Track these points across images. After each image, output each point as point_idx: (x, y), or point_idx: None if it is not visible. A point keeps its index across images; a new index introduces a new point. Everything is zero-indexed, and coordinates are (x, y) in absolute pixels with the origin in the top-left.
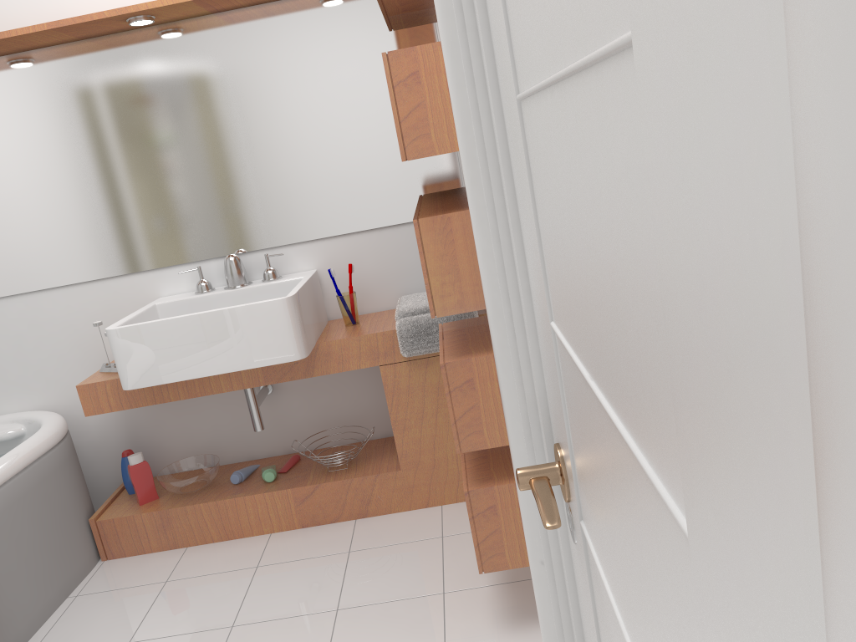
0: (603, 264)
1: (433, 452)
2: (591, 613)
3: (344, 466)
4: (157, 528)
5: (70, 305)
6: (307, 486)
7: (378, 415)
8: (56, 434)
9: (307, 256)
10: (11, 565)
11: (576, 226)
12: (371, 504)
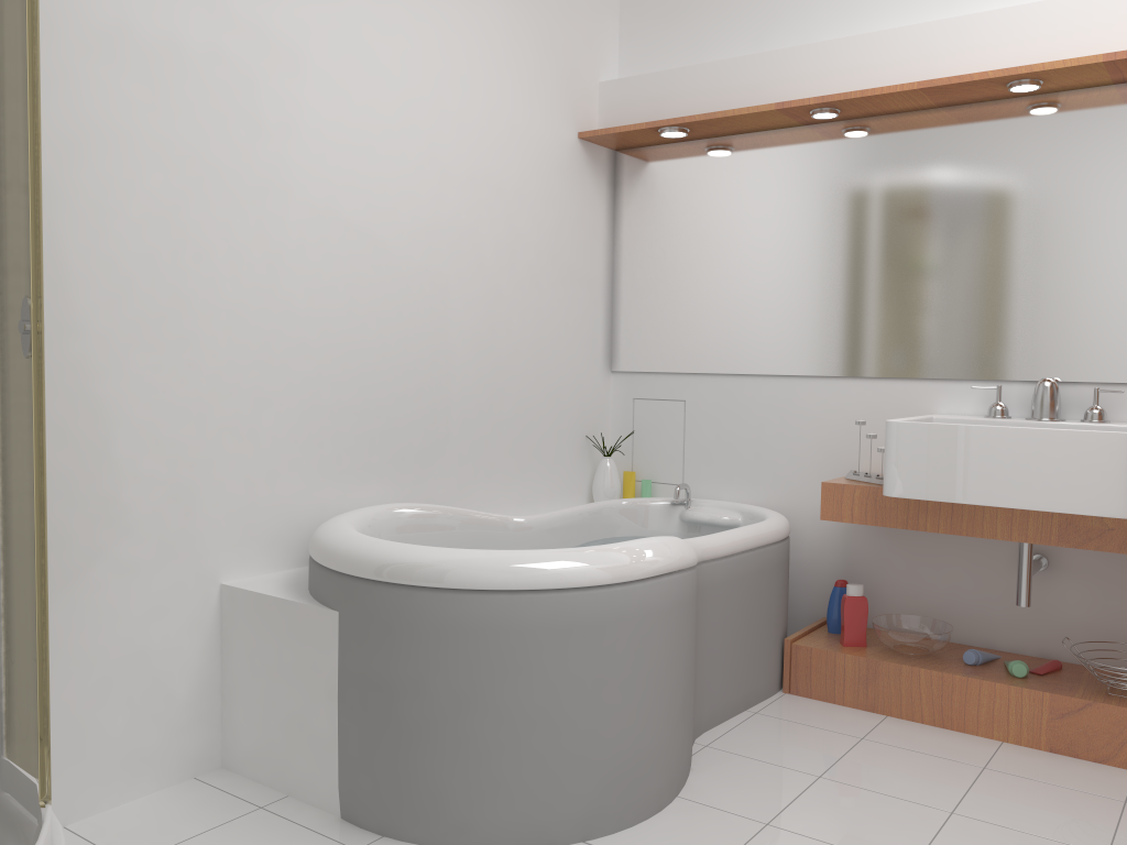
0: None
1: None
2: None
3: None
4: (858, 678)
5: (827, 400)
6: (1074, 697)
7: None
8: (782, 529)
9: None
10: (715, 642)
11: None
12: None
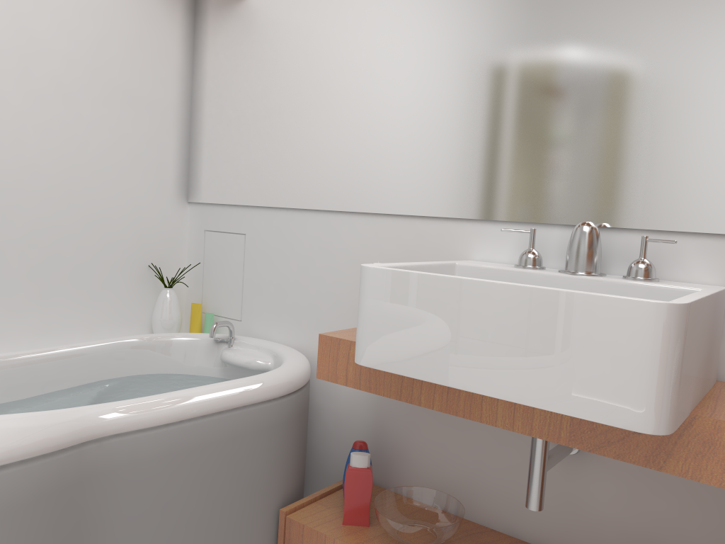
0: None
1: None
2: None
3: None
4: None
5: (367, 239)
6: None
7: None
8: (281, 385)
9: (716, 260)
10: (140, 533)
11: None
12: None
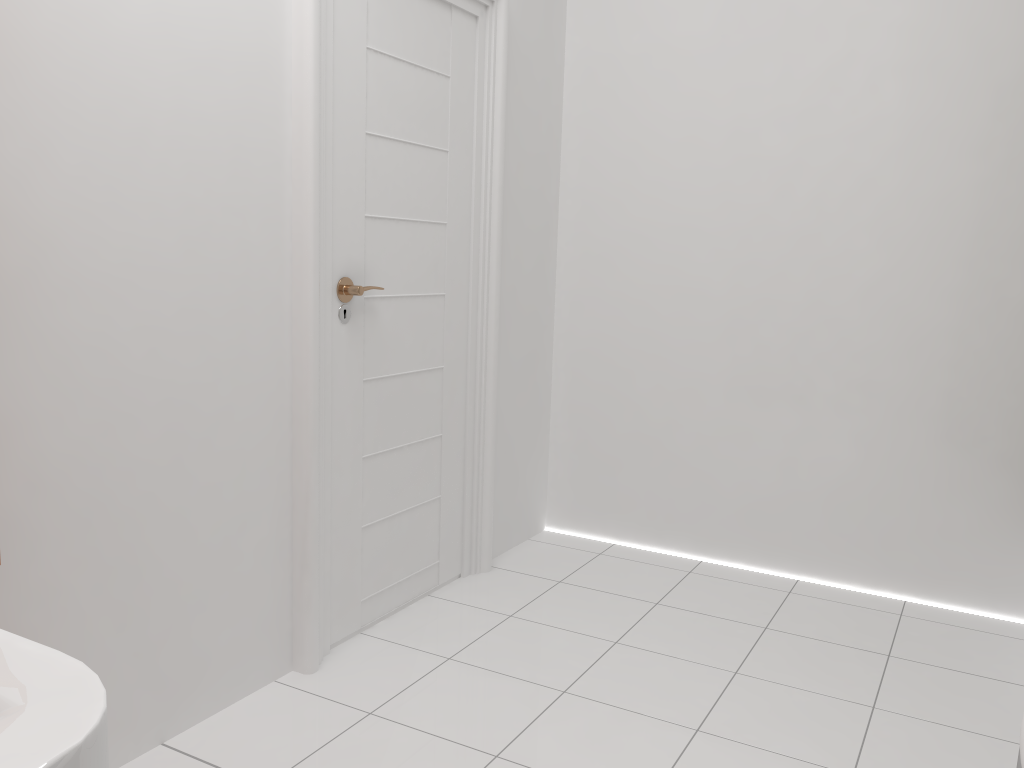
0: (423, 184)
1: None
2: (359, 342)
3: None
4: None
5: None
6: None
7: None
8: None
9: None
10: None
11: (409, 177)
12: None
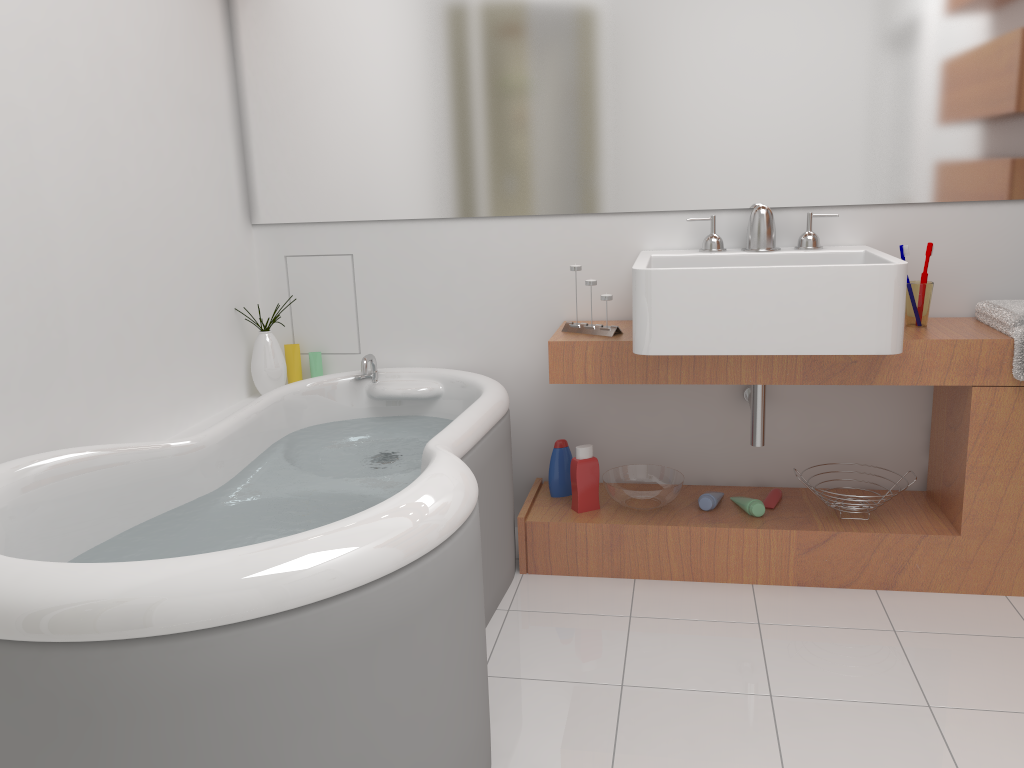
0: None
1: (1015, 520)
2: None
3: (861, 516)
4: (602, 546)
5: (523, 242)
6: (820, 531)
7: (895, 457)
8: (506, 399)
9: (856, 225)
10: None
11: None
12: (903, 574)
